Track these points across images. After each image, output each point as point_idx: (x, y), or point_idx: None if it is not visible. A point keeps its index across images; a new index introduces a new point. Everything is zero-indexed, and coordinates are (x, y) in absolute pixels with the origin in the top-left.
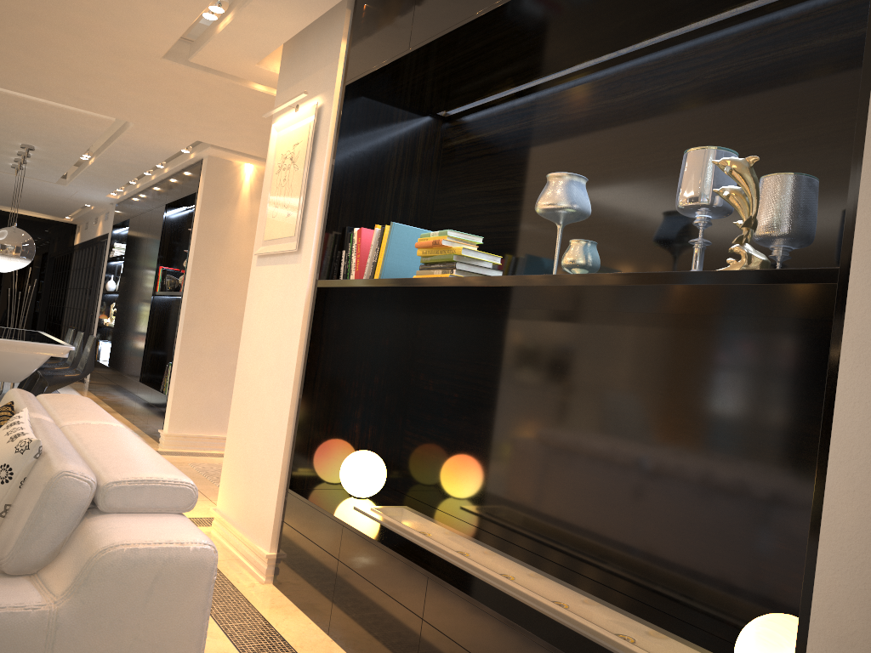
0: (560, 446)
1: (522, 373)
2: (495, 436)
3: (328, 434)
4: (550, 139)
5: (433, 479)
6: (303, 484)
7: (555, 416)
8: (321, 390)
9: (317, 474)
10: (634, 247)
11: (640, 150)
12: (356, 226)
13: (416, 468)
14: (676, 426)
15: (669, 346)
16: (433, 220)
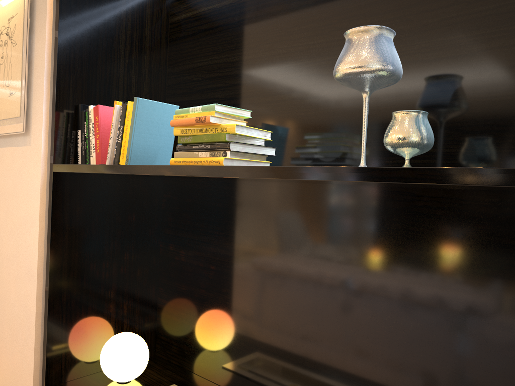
0: (349, 329)
1: (291, 249)
2: (264, 312)
3: (83, 321)
4: (299, 3)
5: (195, 348)
6: (60, 379)
7: (338, 296)
8: (69, 279)
9: (75, 364)
10: (429, 114)
11: (424, 5)
12: (90, 103)
13: (175, 335)
14: (514, 319)
15: (493, 227)
16: (167, 94)
